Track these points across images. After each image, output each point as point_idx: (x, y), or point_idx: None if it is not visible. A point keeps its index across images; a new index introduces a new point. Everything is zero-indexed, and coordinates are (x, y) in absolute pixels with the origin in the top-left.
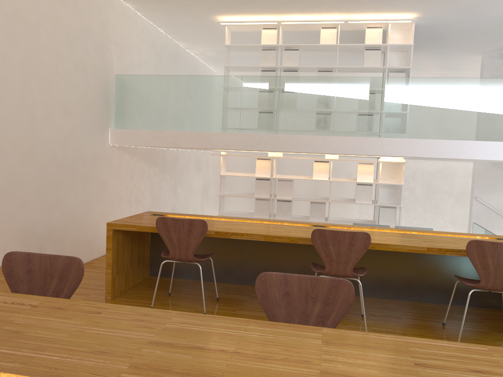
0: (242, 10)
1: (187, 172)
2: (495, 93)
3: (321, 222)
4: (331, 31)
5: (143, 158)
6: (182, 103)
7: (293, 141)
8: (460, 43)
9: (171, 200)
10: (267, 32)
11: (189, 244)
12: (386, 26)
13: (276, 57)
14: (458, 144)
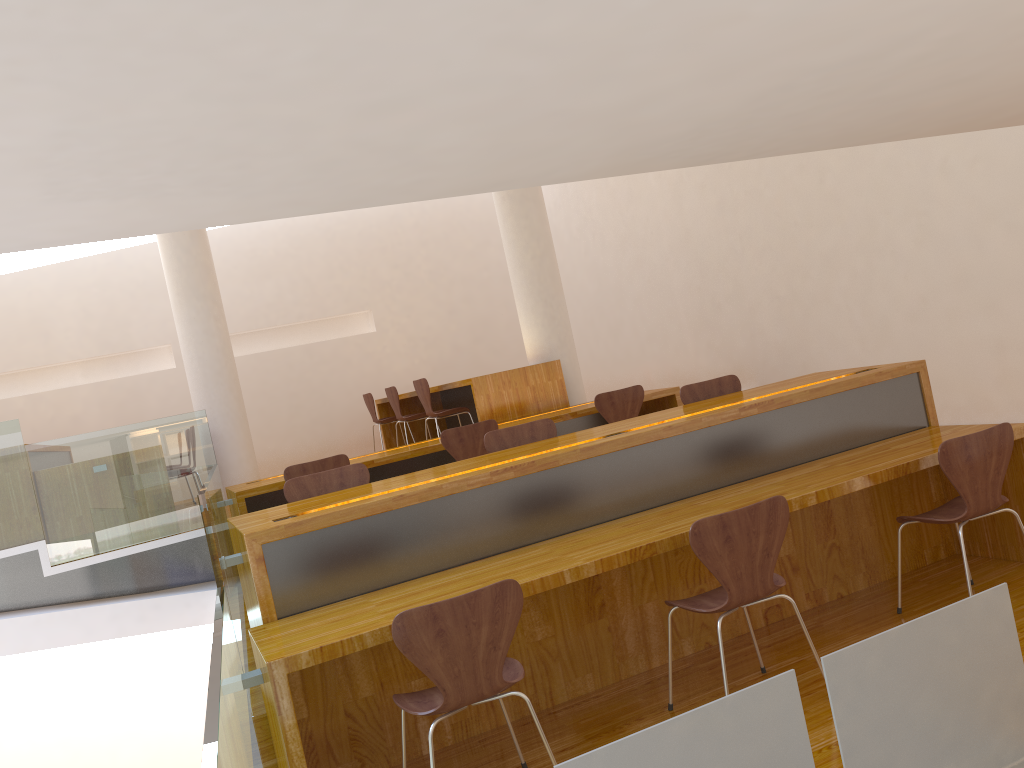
0: None
1: None
2: None
3: None
4: None
5: None
6: None
7: None
8: None
9: None
10: None
11: None
12: None
13: None
14: None
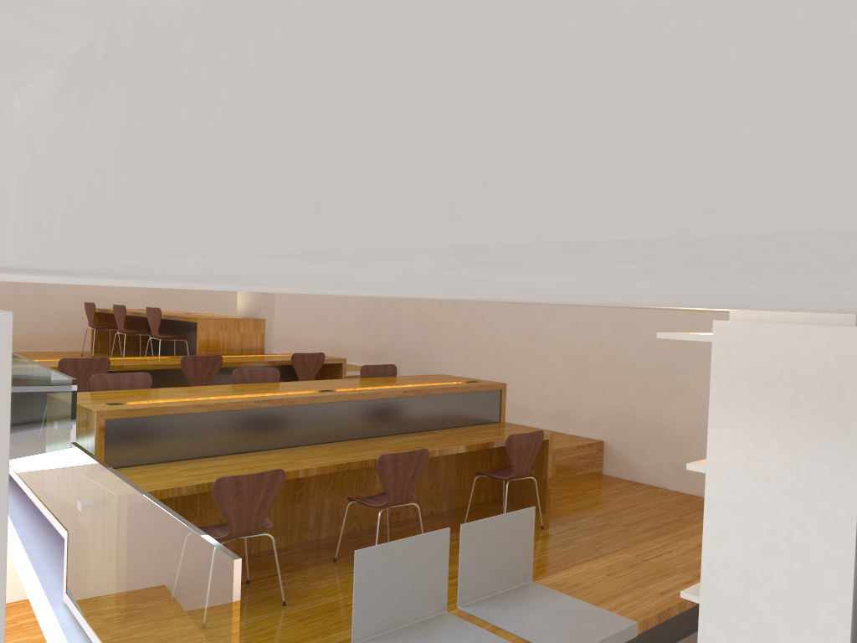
0: None
1: None
2: None
3: None
4: None
5: None
6: None
7: None
8: None
9: None
10: None
11: None
12: None
13: None
14: None
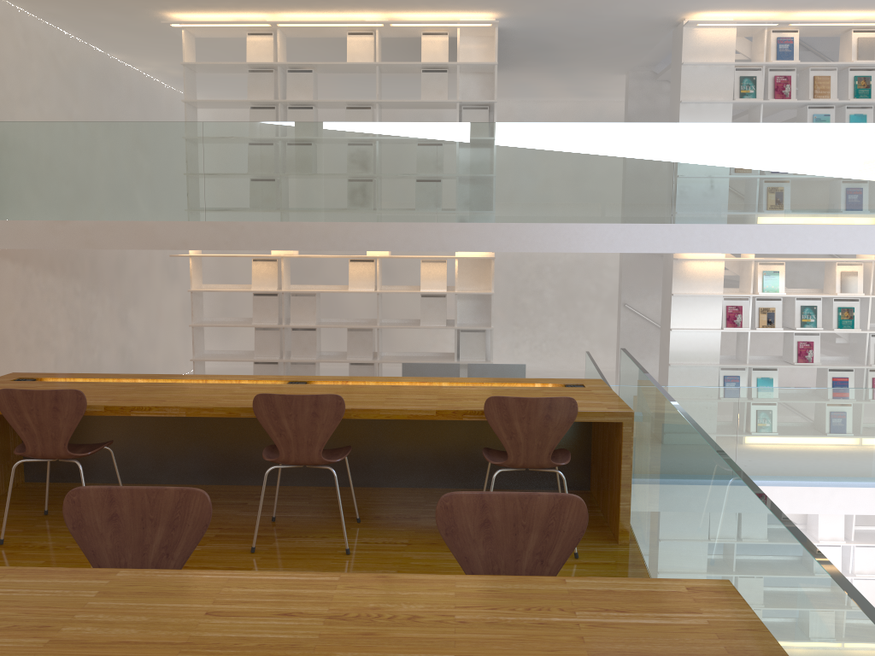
0: (204, 3)
1: (149, 284)
2: (609, 146)
3: (367, 361)
4: (364, 39)
5: (48, 267)
6: (101, 171)
7: (297, 233)
8: (585, 56)
9: (116, 335)
10: (256, 41)
11: (58, 431)
12: (456, 32)
13: (275, 83)
14: (555, 229)
